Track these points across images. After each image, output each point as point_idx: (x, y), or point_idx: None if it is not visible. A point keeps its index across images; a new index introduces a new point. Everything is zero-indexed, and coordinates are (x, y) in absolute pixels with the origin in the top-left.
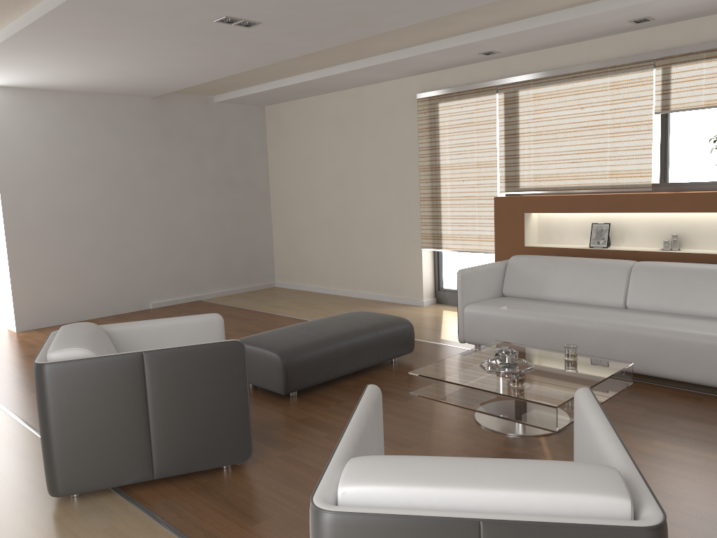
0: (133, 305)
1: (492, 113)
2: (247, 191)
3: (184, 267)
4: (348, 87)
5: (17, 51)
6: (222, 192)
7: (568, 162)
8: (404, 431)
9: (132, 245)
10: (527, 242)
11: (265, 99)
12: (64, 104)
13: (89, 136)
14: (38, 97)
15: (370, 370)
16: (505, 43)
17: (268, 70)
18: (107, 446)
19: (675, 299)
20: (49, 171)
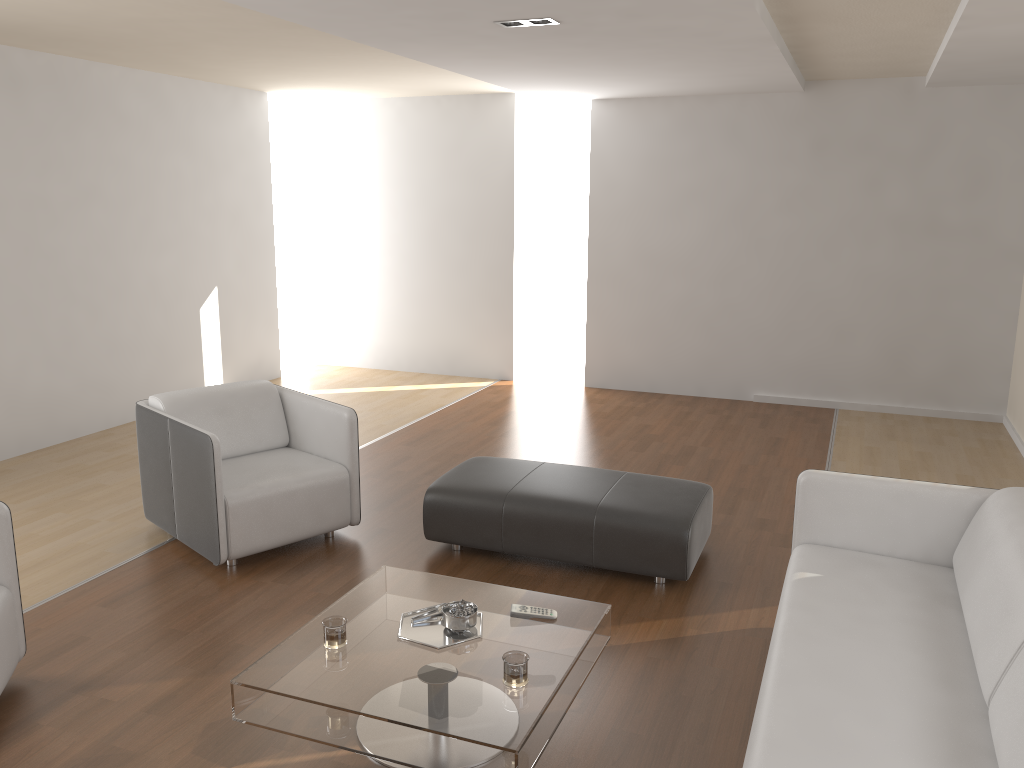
0: (727, 389)
1: None
2: (969, 244)
3: (817, 354)
4: None
5: (491, 75)
6: (912, 243)
7: None
8: None
9: (739, 308)
10: None
11: (1000, 76)
12: (674, 113)
13: (700, 155)
14: (643, 108)
15: (596, 573)
16: None
17: (861, 41)
18: (157, 491)
19: (1014, 759)
20: (644, 202)
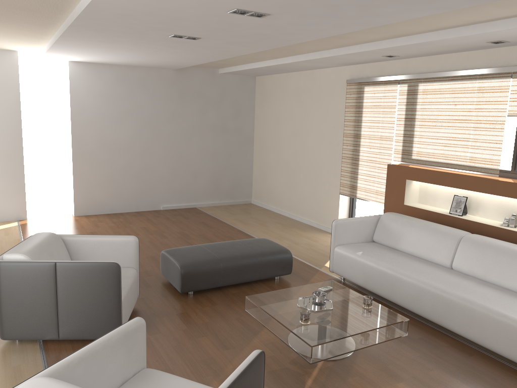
0: (150, 206)
1: (394, 100)
2: (237, 135)
3: (187, 184)
4: (304, 69)
5: (67, 47)
6: (218, 136)
7: (441, 145)
8: (235, 336)
9: (152, 167)
10: (407, 201)
11: (252, 73)
12: (115, 73)
13: (130, 94)
14: (99, 68)
15: (254, 283)
16: (396, 51)
17: (241, 57)
18: (32, 315)
19: (486, 269)
20: (102, 116)
